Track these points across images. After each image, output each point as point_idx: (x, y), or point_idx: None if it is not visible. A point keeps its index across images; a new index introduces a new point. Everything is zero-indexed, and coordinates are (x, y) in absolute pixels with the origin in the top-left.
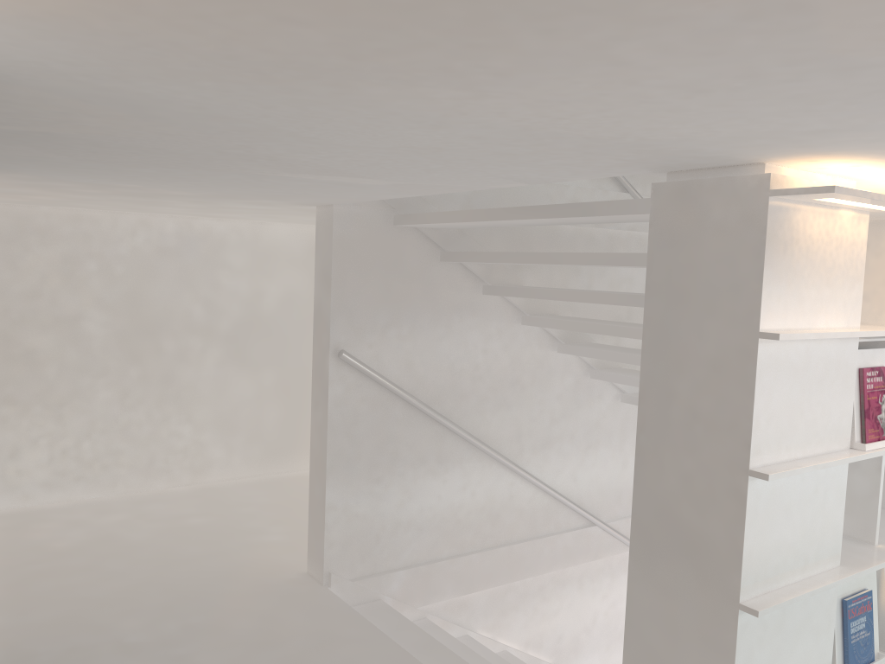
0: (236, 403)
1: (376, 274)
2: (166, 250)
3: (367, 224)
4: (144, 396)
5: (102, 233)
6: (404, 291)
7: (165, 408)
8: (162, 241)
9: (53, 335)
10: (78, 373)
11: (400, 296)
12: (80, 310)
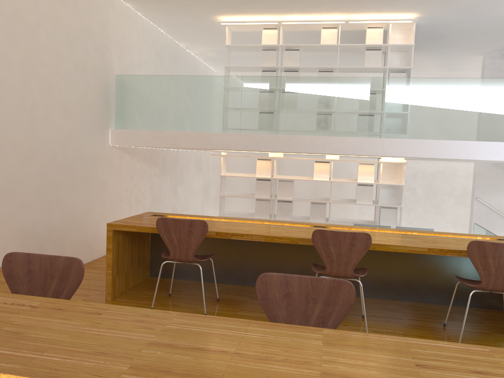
0: (458, 216)
1: (489, 179)
2: (439, 171)
3: (486, 167)
4: (431, 211)
5: (422, 166)
6: (498, 184)
7: (436, 215)
8: (438, 168)
9: (408, 192)
10: (414, 203)
11: (496, 185)
12: (415, 186)
